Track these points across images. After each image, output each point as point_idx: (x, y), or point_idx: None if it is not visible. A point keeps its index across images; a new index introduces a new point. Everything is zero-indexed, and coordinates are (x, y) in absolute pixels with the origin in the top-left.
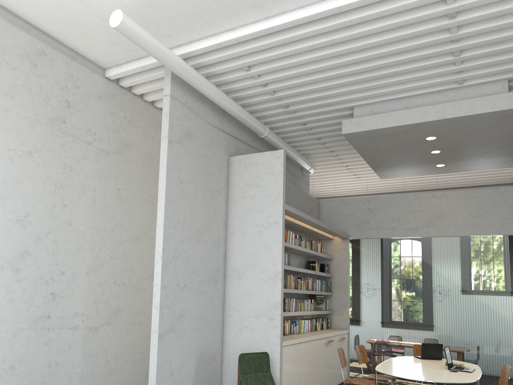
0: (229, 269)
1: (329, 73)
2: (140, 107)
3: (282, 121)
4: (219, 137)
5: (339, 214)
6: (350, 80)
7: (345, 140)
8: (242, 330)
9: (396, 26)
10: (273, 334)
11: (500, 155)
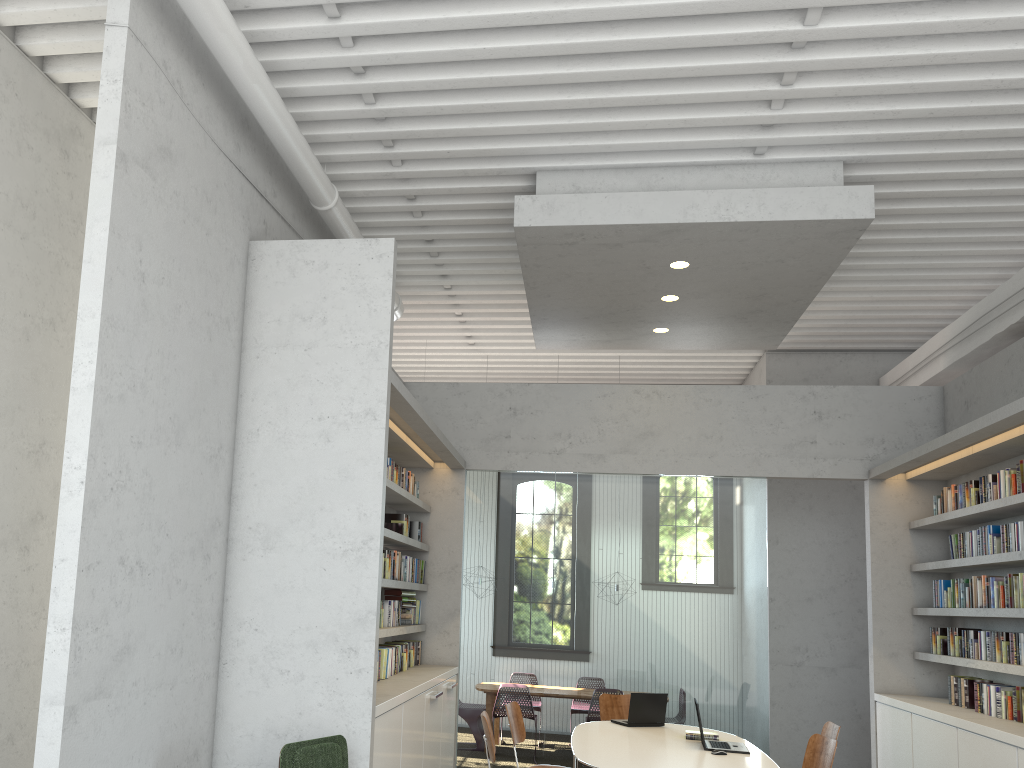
0: (241, 526)
1: (521, 72)
2: (8, 64)
3: (365, 183)
4: (232, 183)
5: (449, 416)
6: (559, 99)
7: (484, 254)
8: (272, 680)
9: None
10: (354, 688)
11: (773, 320)
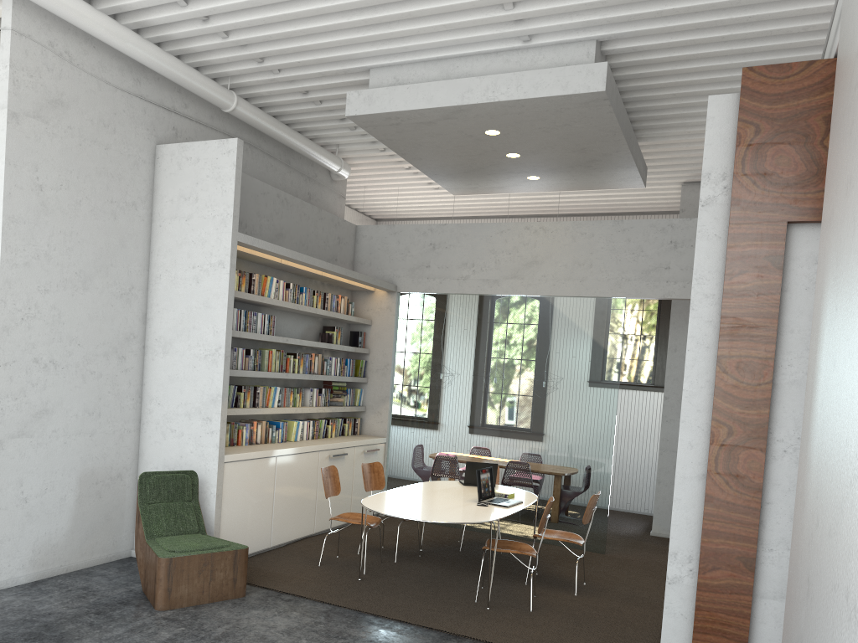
0: (151, 338)
1: (302, 8)
2: None
3: (266, 85)
4: (132, 108)
5: (387, 251)
6: (342, 22)
7: None
8: (167, 435)
9: None
10: (209, 443)
11: (615, 166)
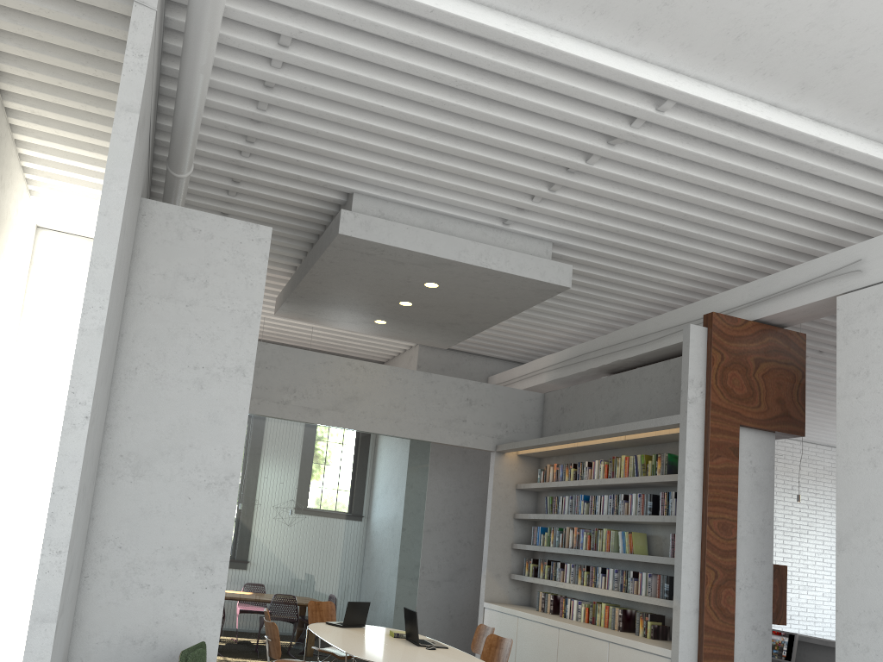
0: (112, 453)
1: (394, 128)
2: None
3: (205, 159)
4: (147, 147)
5: None
6: (407, 154)
7: None
8: (132, 592)
9: (560, 119)
10: (208, 601)
11: (461, 331)
